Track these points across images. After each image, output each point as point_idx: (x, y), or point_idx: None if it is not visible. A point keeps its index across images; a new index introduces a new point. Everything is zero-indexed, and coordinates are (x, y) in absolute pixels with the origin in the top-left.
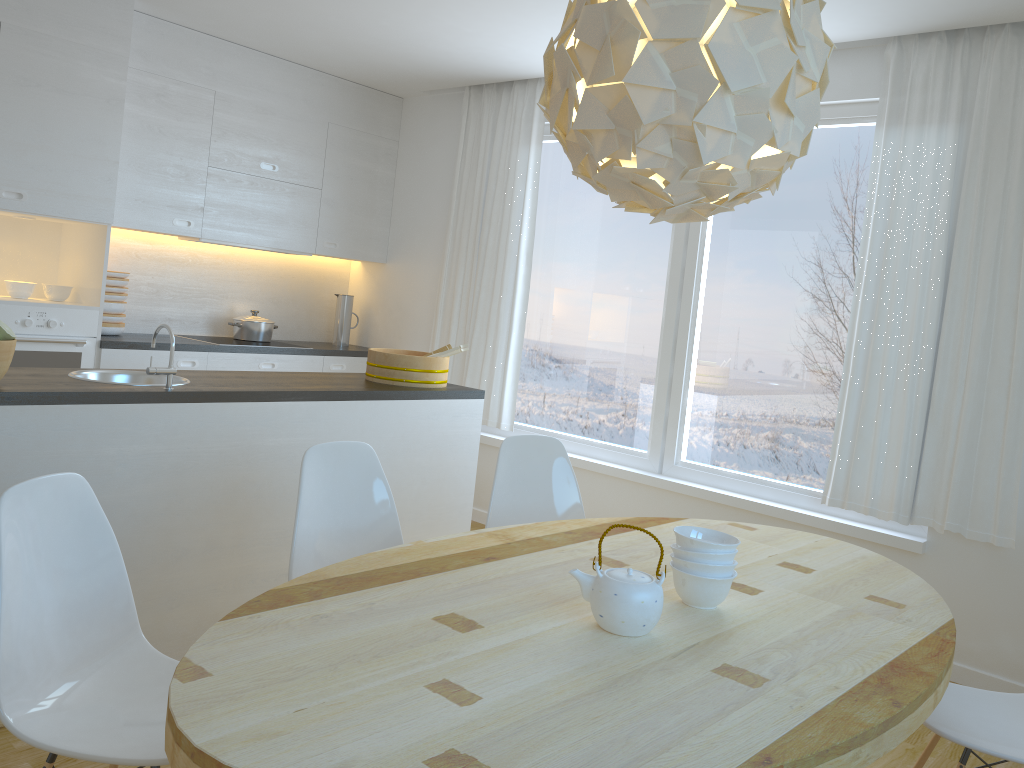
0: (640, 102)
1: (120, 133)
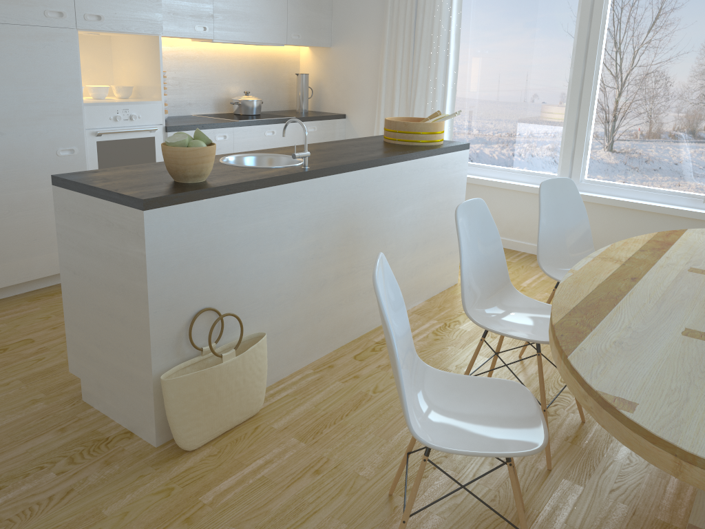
0: None
1: None
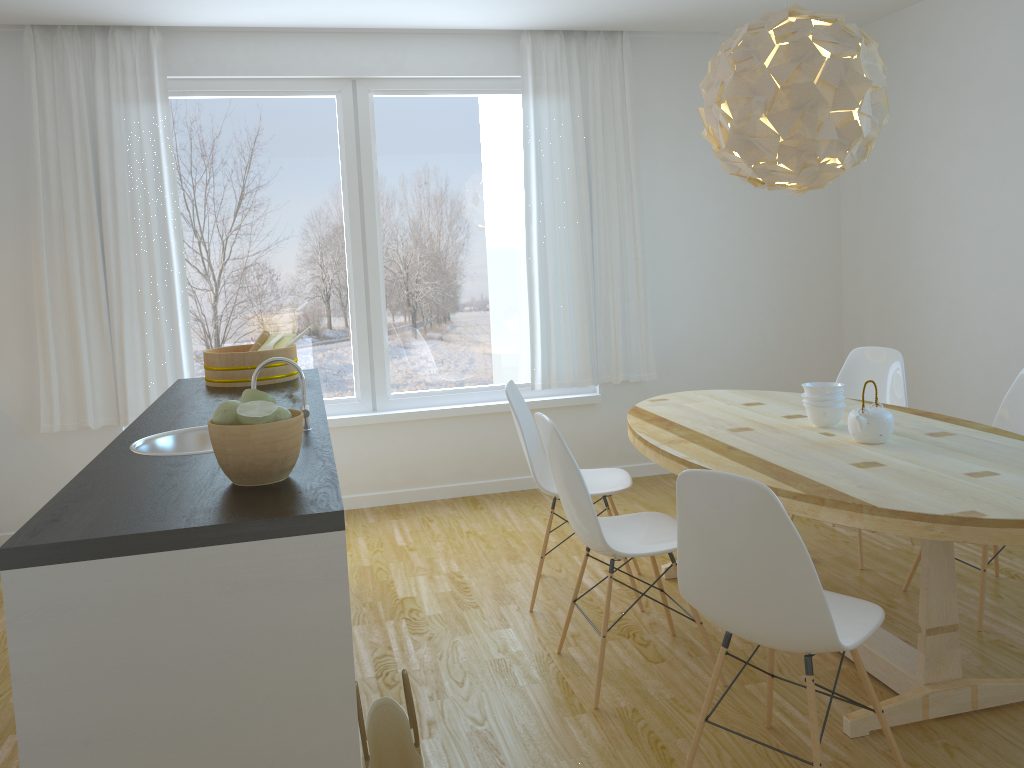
0: (862, 124)
1: None
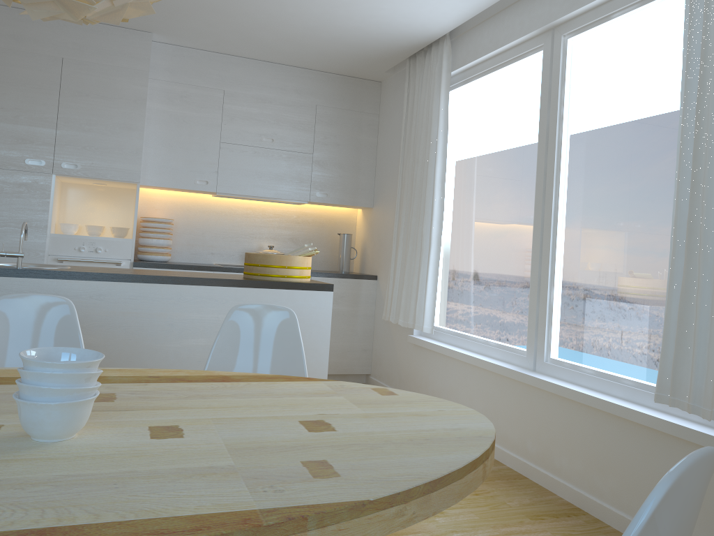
0: None
1: (144, 121)
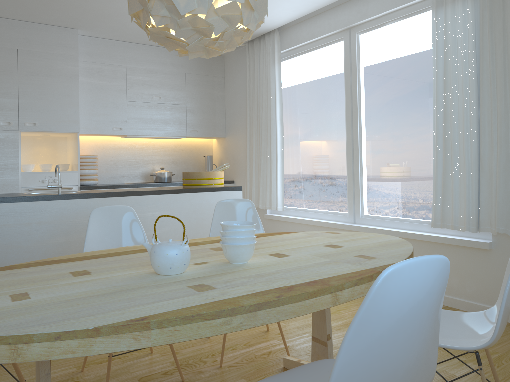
0: None
1: (78, 90)
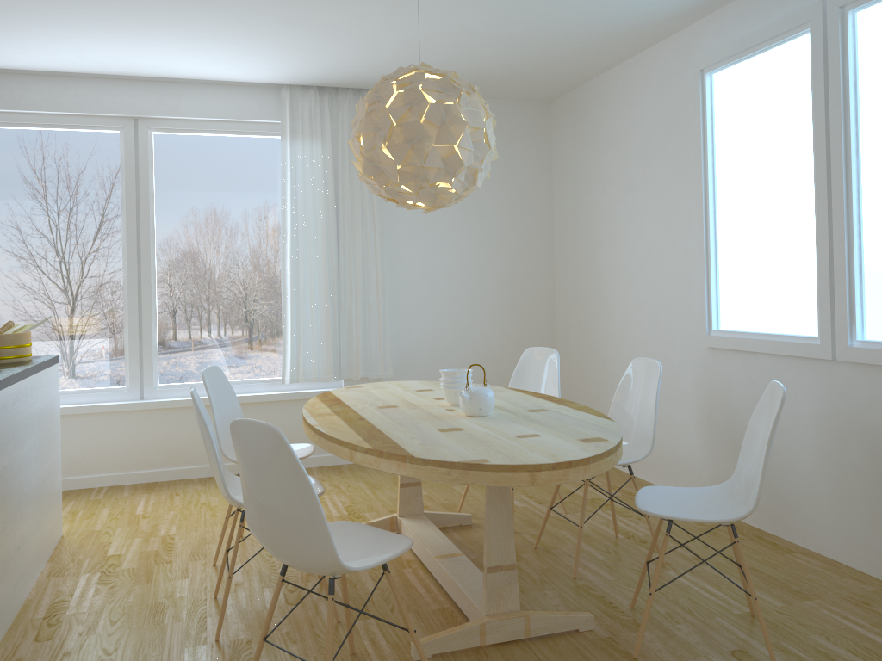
0: (463, 156)
1: None
